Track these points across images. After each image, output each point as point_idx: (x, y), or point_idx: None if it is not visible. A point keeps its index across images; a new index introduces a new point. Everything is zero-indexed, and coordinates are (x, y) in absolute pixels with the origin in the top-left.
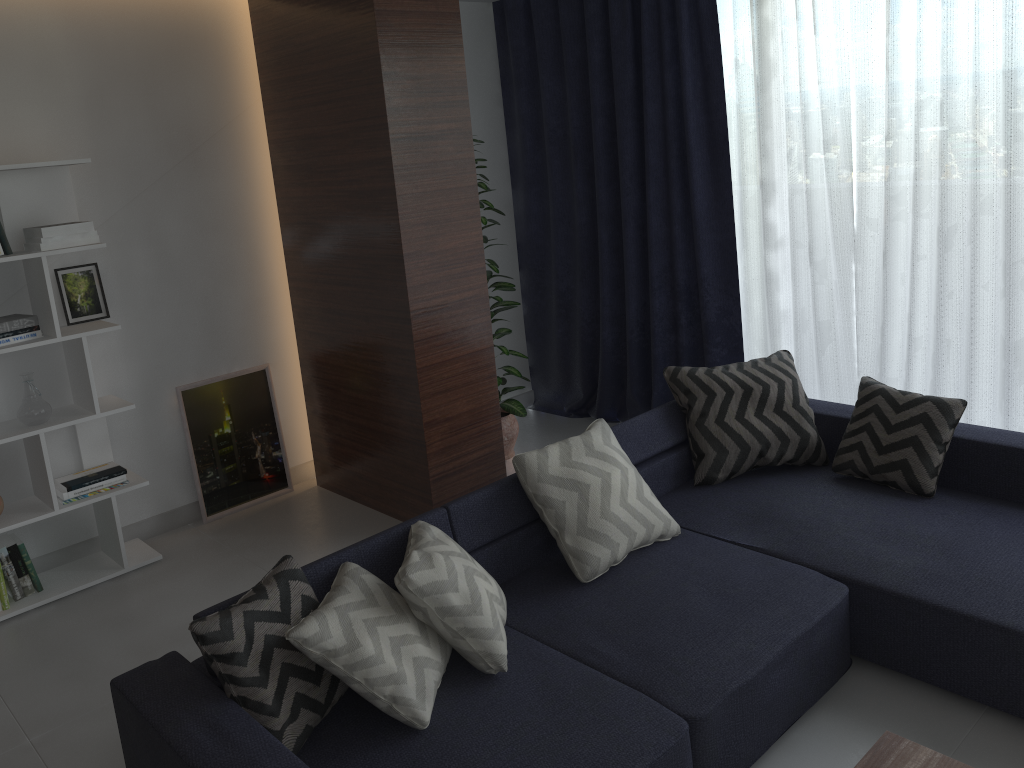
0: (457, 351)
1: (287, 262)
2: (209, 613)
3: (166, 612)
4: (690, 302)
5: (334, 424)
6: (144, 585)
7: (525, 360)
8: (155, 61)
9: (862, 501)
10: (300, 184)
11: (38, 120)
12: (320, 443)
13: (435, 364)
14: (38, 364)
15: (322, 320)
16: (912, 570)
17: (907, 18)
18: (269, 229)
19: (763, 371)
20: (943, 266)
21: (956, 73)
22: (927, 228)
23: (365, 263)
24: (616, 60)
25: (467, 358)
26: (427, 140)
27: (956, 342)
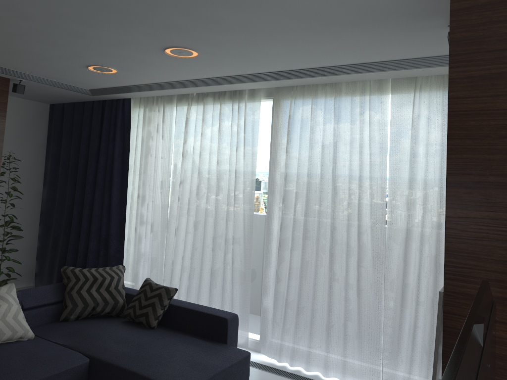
0: None
1: None
2: None
3: None
4: (106, 245)
5: None
6: None
7: (33, 269)
8: None
9: (124, 329)
10: None
11: None
12: None
13: None
14: None
15: None
16: (119, 353)
17: (192, 138)
18: None
19: (106, 272)
20: (194, 236)
21: (204, 161)
22: (192, 220)
23: None
24: (92, 136)
25: None
26: None
27: (197, 269)
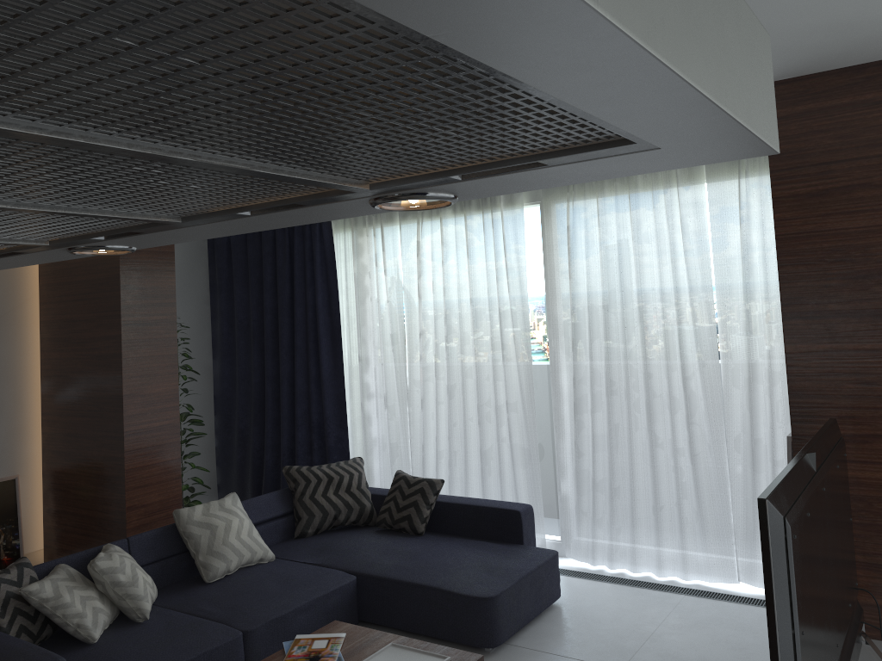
0: (154, 459)
1: (42, 402)
2: None
3: None
4: (320, 433)
5: (63, 516)
6: None
7: (215, 479)
8: None
9: (384, 538)
10: (59, 350)
11: None
12: (50, 533)
13: (138, 467)
14: None
15: (63, 441)
16: (391, 565)
17: (429, 270)
18: (32, 380)
19: (342, 468)
20: (450, 407)
21: (451, 301)
22: (443, 385)
23: (97, 401)
24: (279, 281)
25: (161, 465)
26: (146, 325)
27: (460, 452)
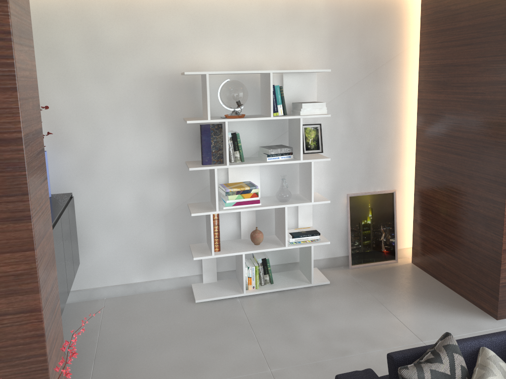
0: None
1: (417, 135)
2: (398, 356)
3: (334, 317)
4: None
5: (431, 232)
6: (321, 296)
7: None
8: (366, 19)
9: None
10: (436, 92)
11: (306, 48)
12: (418, 240)
13: None
14: (286, 171)
15: (435, 172)
16: None
17: None
18: (408, 115)
19: None
20: None
21: None
22: None
23: (476, 144)
24: None
25: None
26: None
27: None
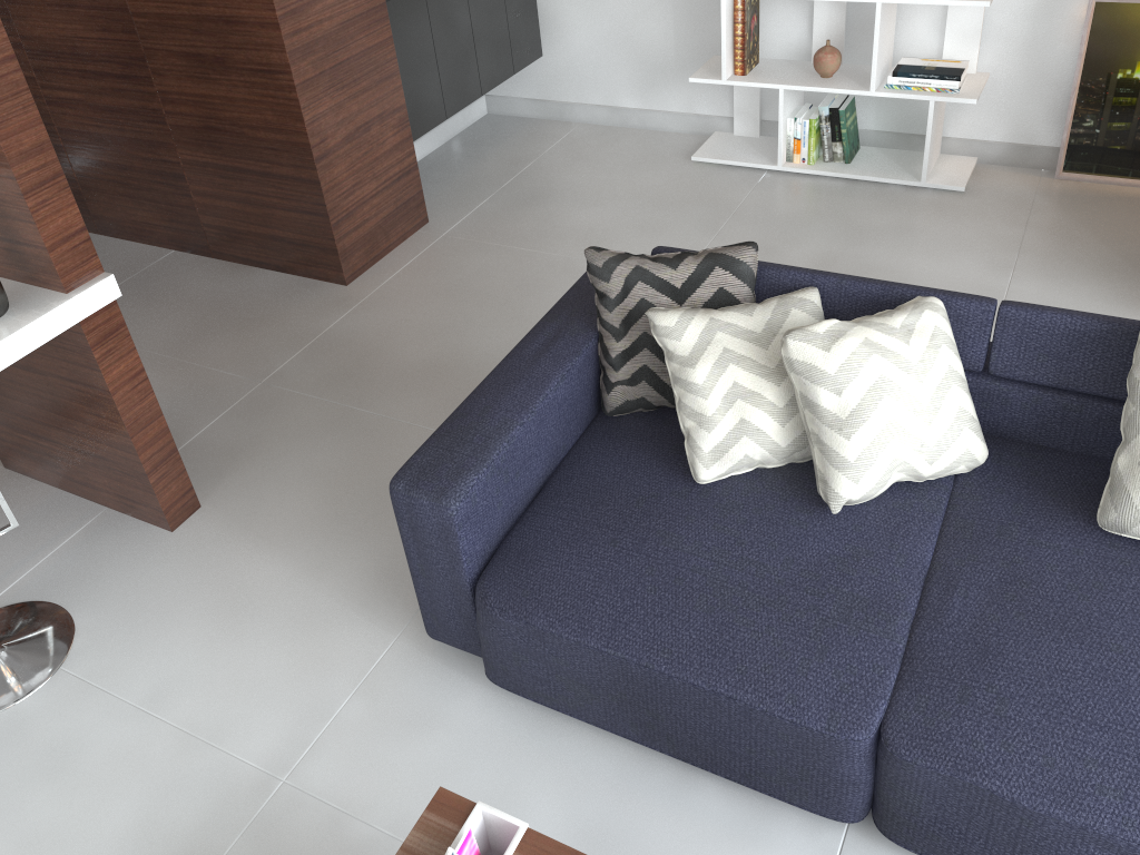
0: None
1: None
2: (660, 252)
3: (887, 244)
4: None
5: None
6: (914, 208)
7: None
8: None
9: None
10: None
11: None
12: None
13: None
14: None
15: None
16: None
17: None
18: None
19: None
20: None
21: None
22: None
23: None
24: None
25: None
26: None
27: None
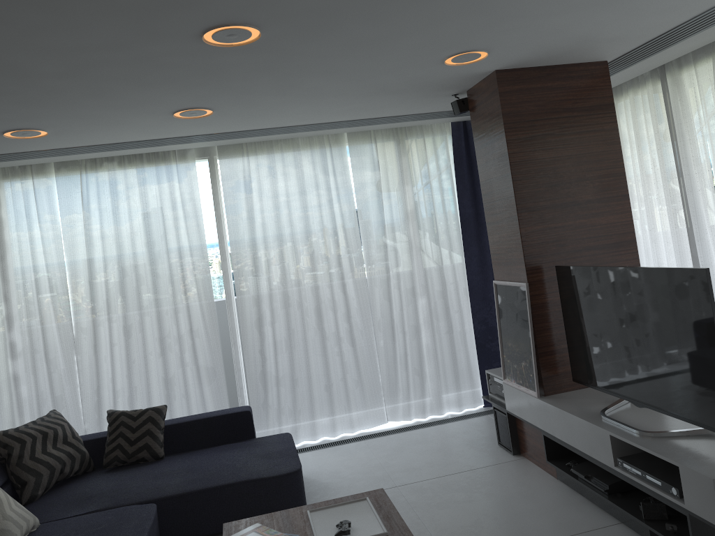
0: None
1: None
2: None
3: None
4: None
5: None
6: None
7: None
8: None
9: (132, 471)
10: None
11: None
12: None
13: None
14: None
15: None
16: (180, 482)
17: (94, 219)
18: None
19: (50, 421)
20: (129, 346)
21: (124, 246)
22: (116, 328)
23: None
24: None
25: None
26: None
27: (139, 387)
